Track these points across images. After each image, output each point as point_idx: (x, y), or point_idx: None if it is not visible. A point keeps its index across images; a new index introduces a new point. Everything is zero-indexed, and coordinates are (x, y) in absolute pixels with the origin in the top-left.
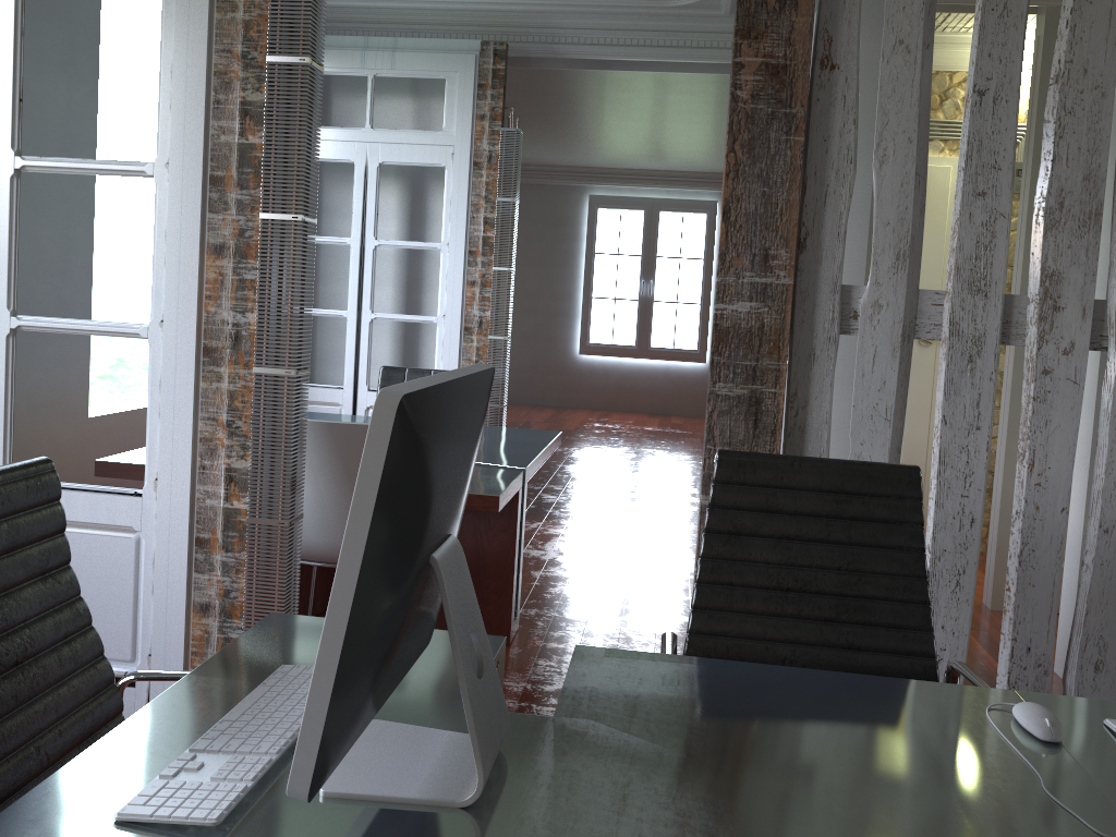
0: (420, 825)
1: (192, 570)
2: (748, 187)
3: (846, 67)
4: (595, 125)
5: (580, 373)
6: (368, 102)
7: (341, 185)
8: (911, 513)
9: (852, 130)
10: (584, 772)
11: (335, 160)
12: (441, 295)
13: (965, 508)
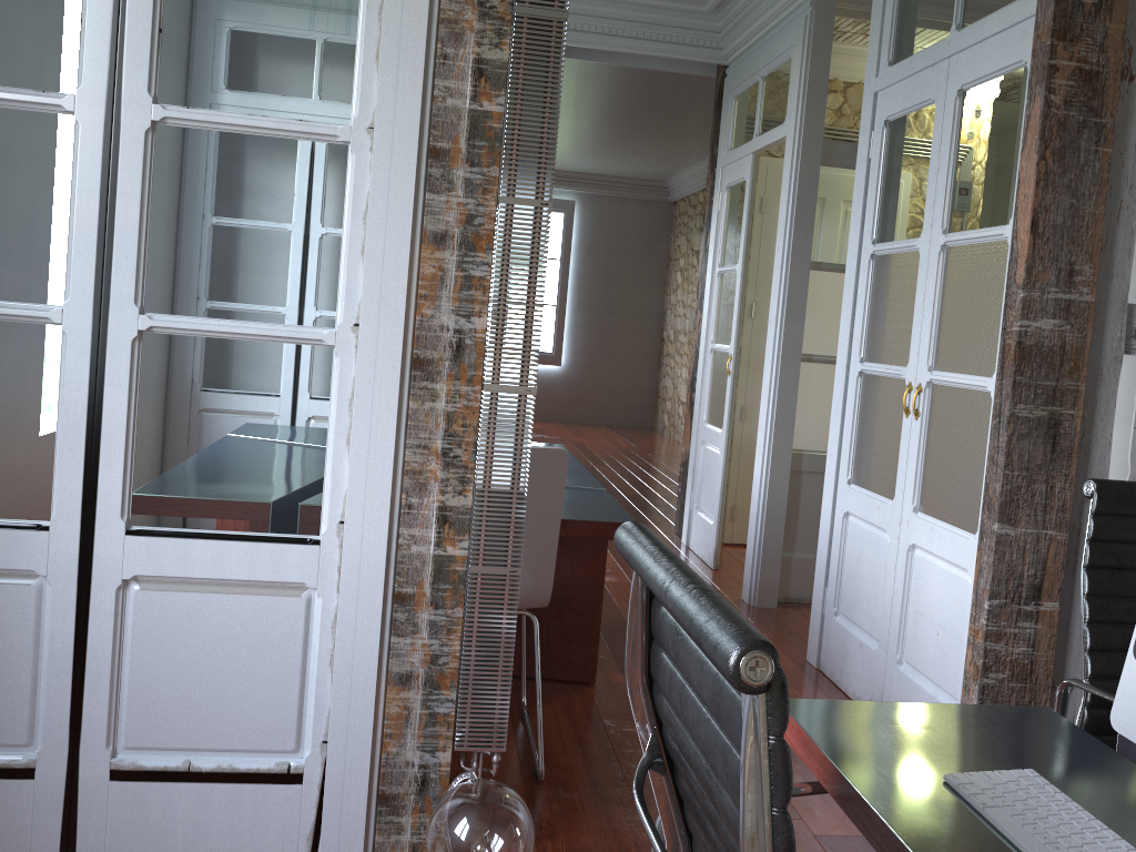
0: None
1: (384, 633)
2: (1056, 198)
3: None
4: None
5: None
6: None
7: None
8: None
9: None
10: None
11: None
12: None
13: None
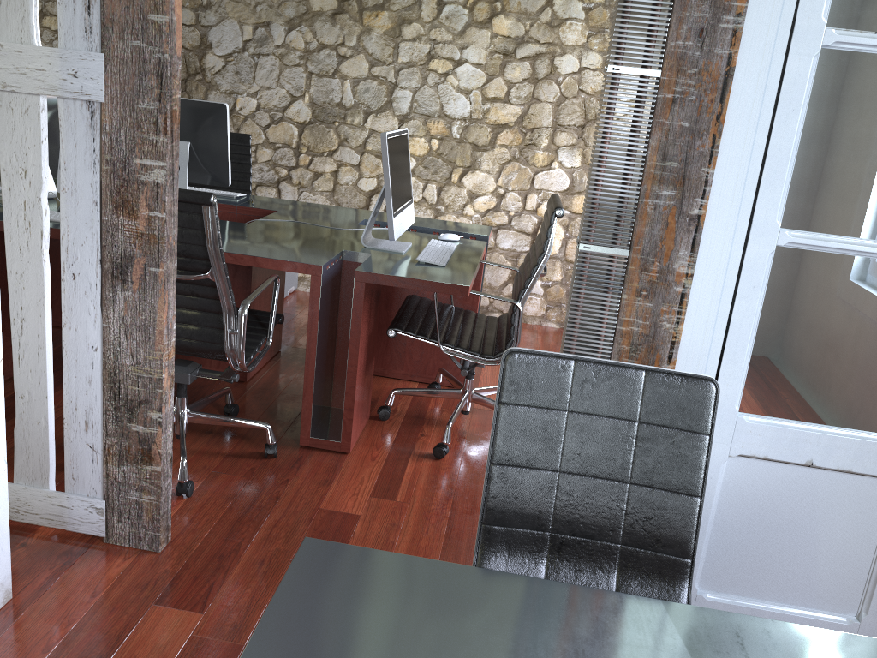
0: (384, 239)
1: None
2: None
3: None
4: None
5: None
6: None
7: None
8: None
9: None
10: (338, 241)
11: None
12: None
13: None
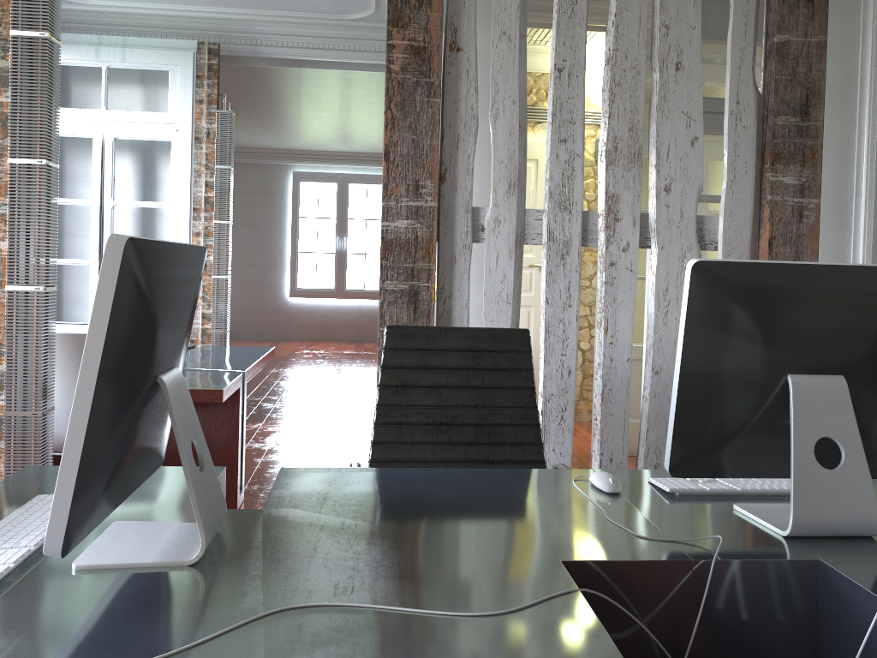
0: (155, 578)
1: None
2: (402, 136)
3: (467, 49)
4: (295, 115)
5: (291, 312)
6: (103, 89)
7: (81, 157)
8: (524, 362)
9: (474, 95)
10: (285, 537)
11: (75, 136)
12: None
13: (564, 363)
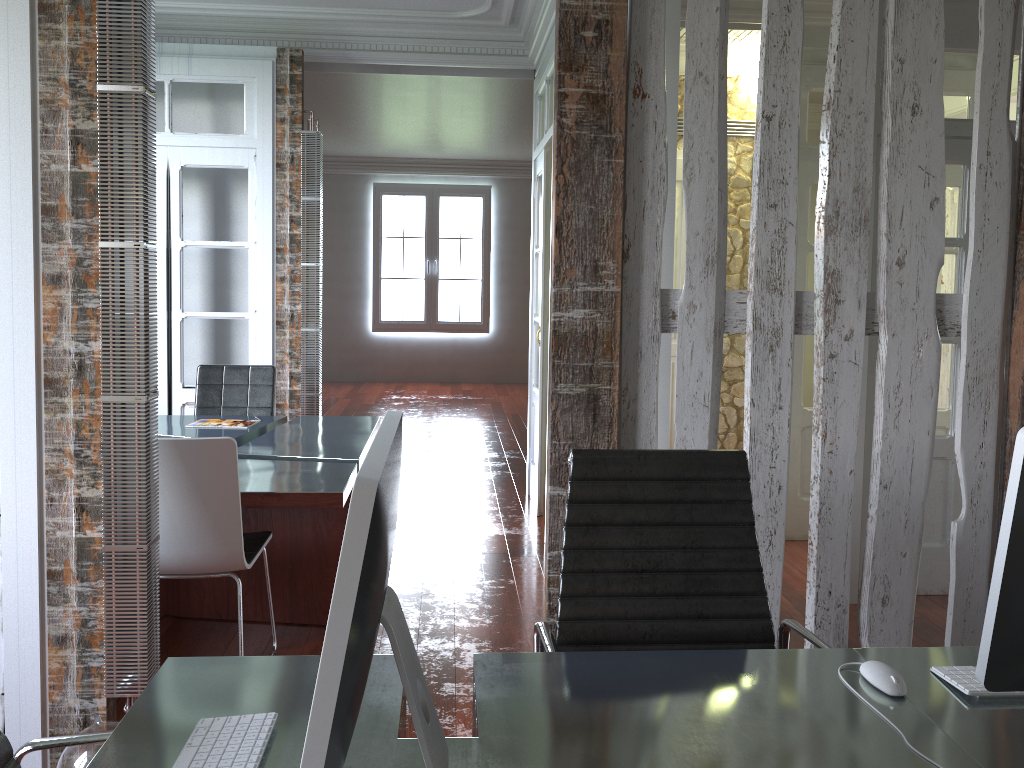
0: None
1: (44, 603)
2: (577, 206)
3: (655, 95)
4: (379, 120)
5: (374, 349)
6: (167, 107)
7: None
8: (742, 493)
9: (663, 152)
10: None
11: None
12: (252, 292)
13: (773, 477)
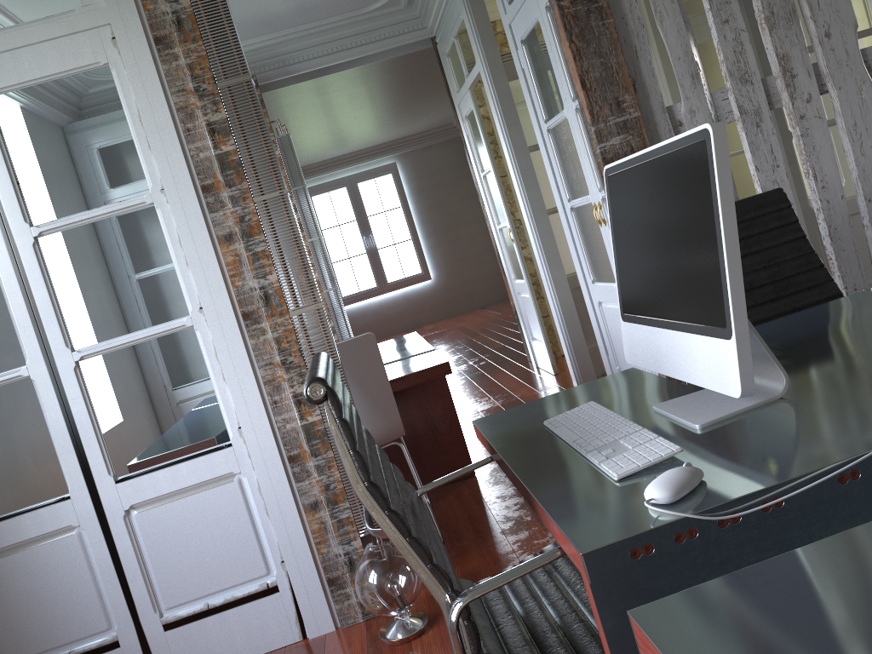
0: (776, 409)
1: (292, 483)
2: (590, 62)
3: None
4: (301, 131)
5: None
6: None
7: None
8: (790, 216)
9: (637, 6)
10: (806, 367)
11: None
12: None
13: None
